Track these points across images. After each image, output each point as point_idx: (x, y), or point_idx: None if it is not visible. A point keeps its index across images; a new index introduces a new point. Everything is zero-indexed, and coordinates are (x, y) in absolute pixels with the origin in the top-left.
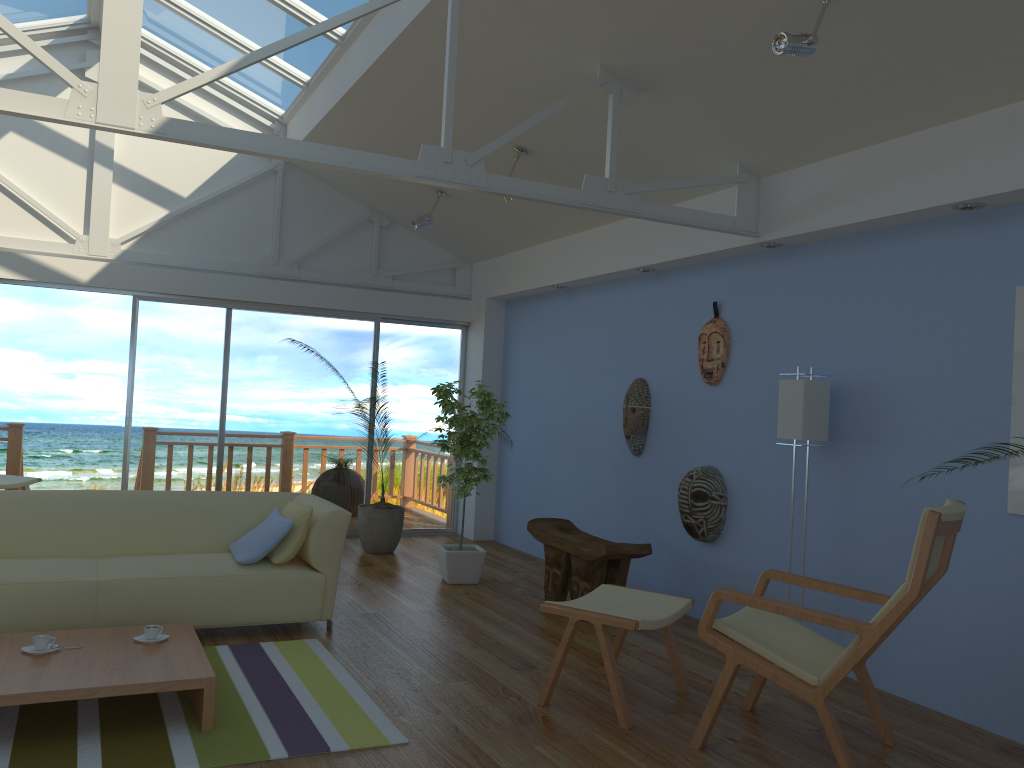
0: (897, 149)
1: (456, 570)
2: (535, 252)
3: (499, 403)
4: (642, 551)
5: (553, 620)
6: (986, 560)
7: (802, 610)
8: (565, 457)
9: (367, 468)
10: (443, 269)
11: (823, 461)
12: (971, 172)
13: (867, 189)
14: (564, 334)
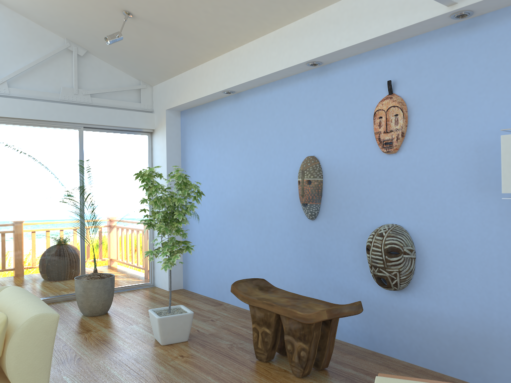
0: None
1: (168, 332)
2: (206, 67)
3: (194, 184)
4: (358, 310)
5: (275, 382)
6: None
7: None
8: (242, 224)
9: (81, 245)
10: (130, 90)
11: None
12: None
13: None
14: (234, 130)
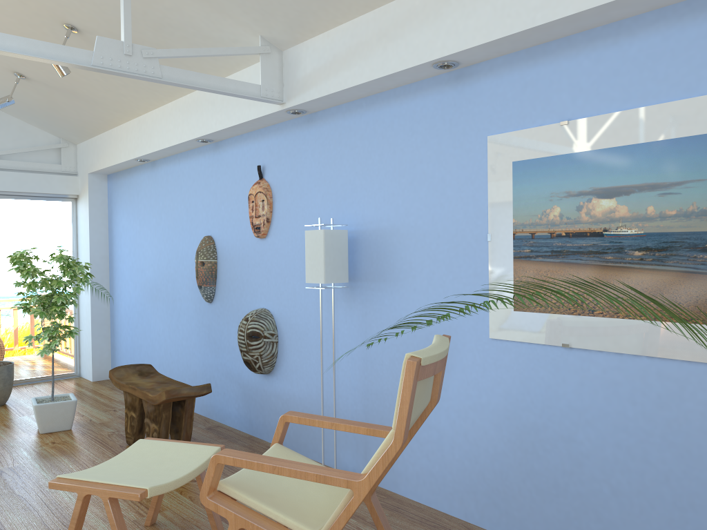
0: (386, 15)
1: (47, 420)
2: (120, 131)
3: (82, 265)
4: (201, 392)
5: None
6: (475, 380)
7: (297, 468)
8: (158, 306)
9: None
10: (49, 149)
11: (347, 300)
12: (445, 31)
13: (364, 54)
14: (151, 201)
